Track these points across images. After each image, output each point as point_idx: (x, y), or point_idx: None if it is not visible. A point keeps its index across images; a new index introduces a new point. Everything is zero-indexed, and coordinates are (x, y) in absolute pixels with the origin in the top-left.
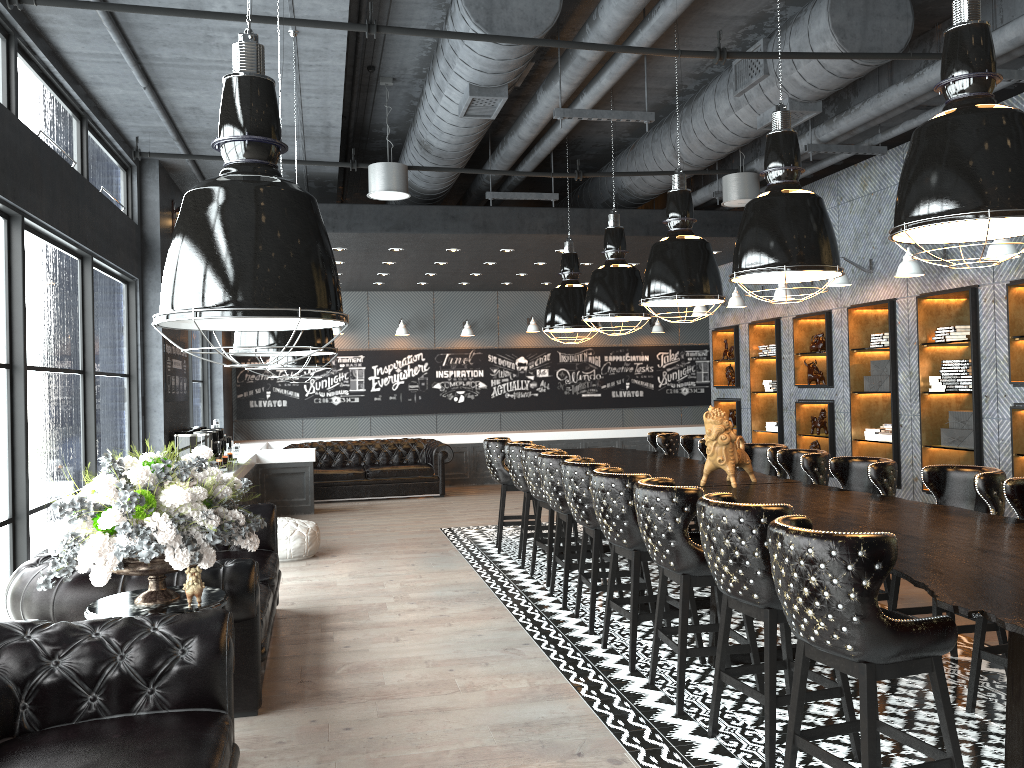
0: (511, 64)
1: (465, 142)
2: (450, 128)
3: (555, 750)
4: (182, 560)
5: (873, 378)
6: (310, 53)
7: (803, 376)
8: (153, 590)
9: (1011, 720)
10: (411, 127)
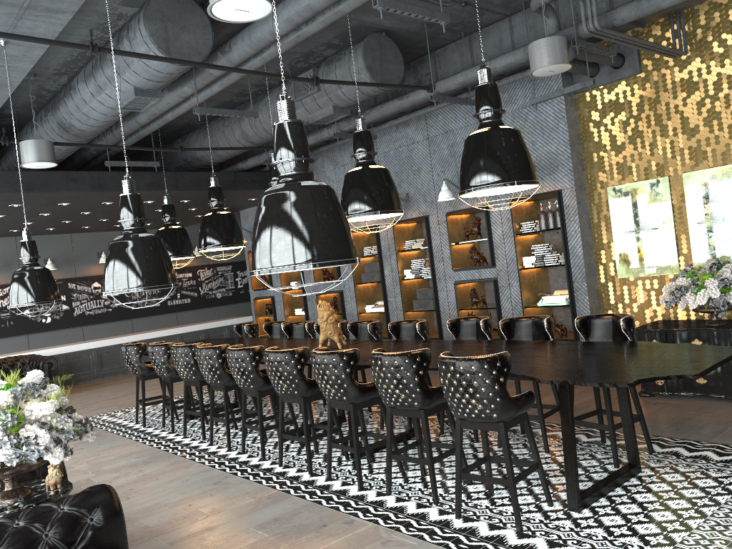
0: (173, 76)
1: (105, 126)
2: (99, 116)
3: (308, 527)
4: (58, 456)
5: (368, 274)
6: (7, 57)
7: (319, 277)
8: (11, 489)
9: (565, 434)
10: (48, 112)
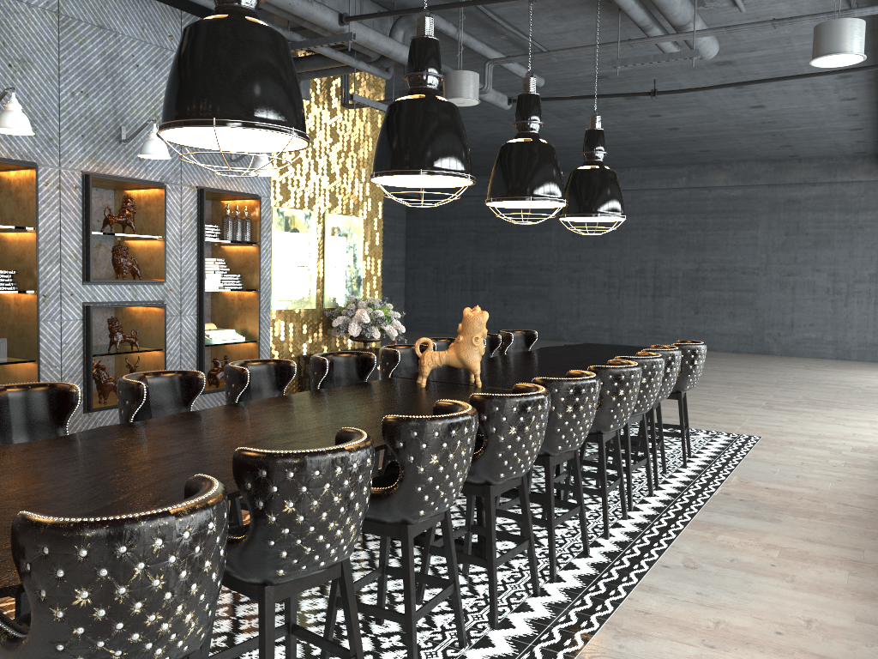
0: None
1: None
2: None
3: (752, 504)
4: None
5: None
6: None
7: None
8: None
9: None
10: None
